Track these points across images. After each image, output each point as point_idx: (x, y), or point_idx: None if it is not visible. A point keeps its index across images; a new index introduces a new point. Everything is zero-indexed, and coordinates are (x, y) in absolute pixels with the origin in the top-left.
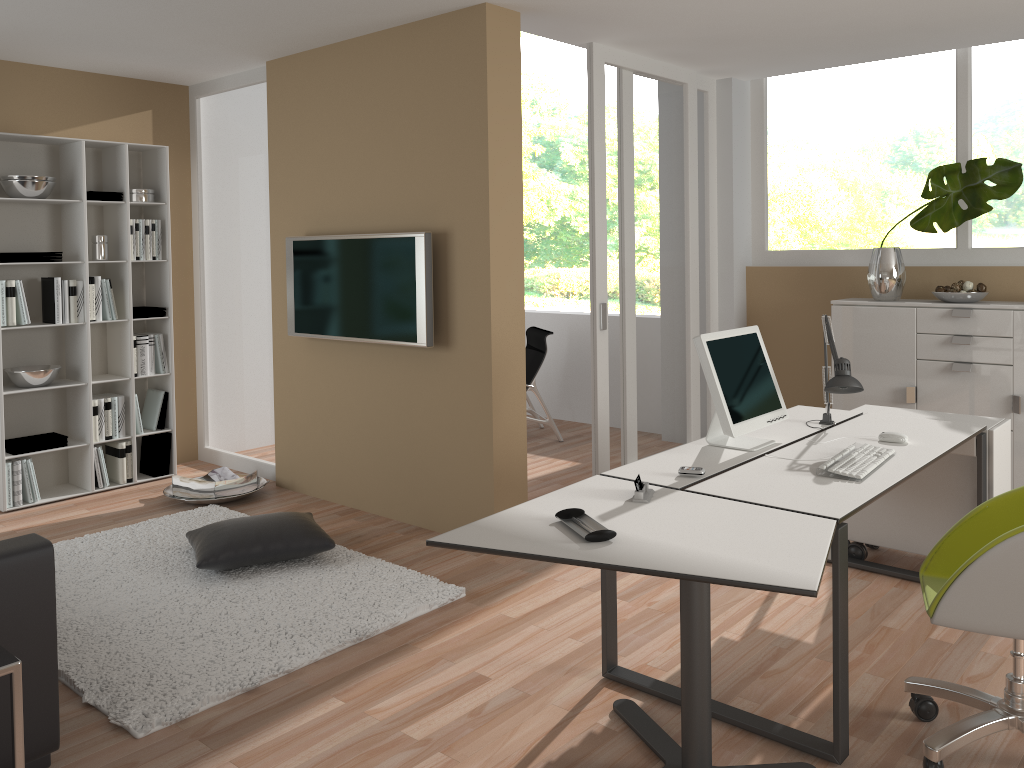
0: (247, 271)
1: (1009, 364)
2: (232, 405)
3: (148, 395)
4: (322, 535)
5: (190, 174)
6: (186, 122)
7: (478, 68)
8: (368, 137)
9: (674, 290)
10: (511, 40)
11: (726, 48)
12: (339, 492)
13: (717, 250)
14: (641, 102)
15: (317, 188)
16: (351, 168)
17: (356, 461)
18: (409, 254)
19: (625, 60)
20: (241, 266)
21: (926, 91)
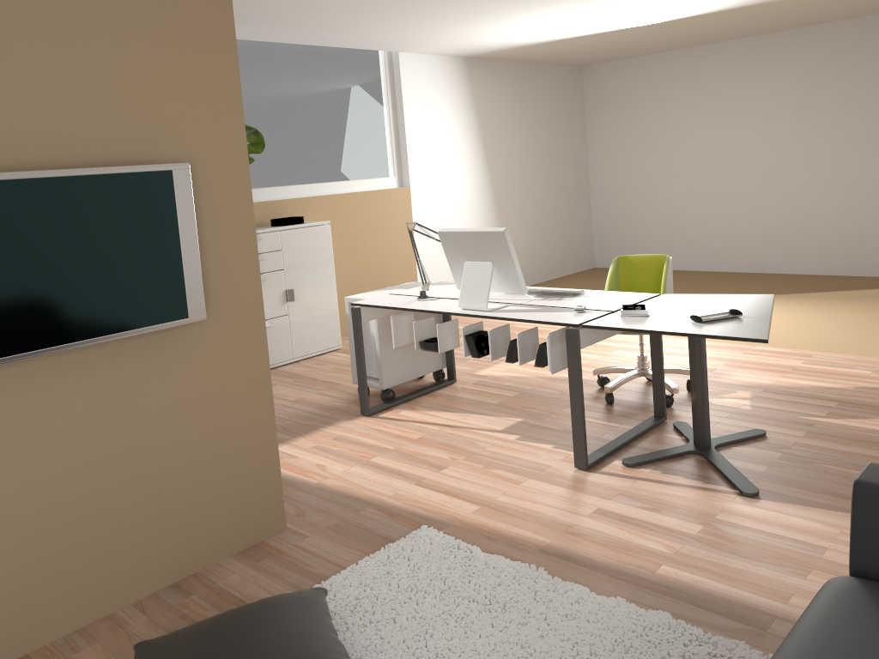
0: None
1: (282, 269)
2: None
3: None
4: (310, 590)
5: None
6: None
7: None
8: None
9: None
10: None
11: None
12: None
13: None
14: None
15: None
16: None
17: (5, 578)
18: (163, 195)
19: None
20: None
21: None
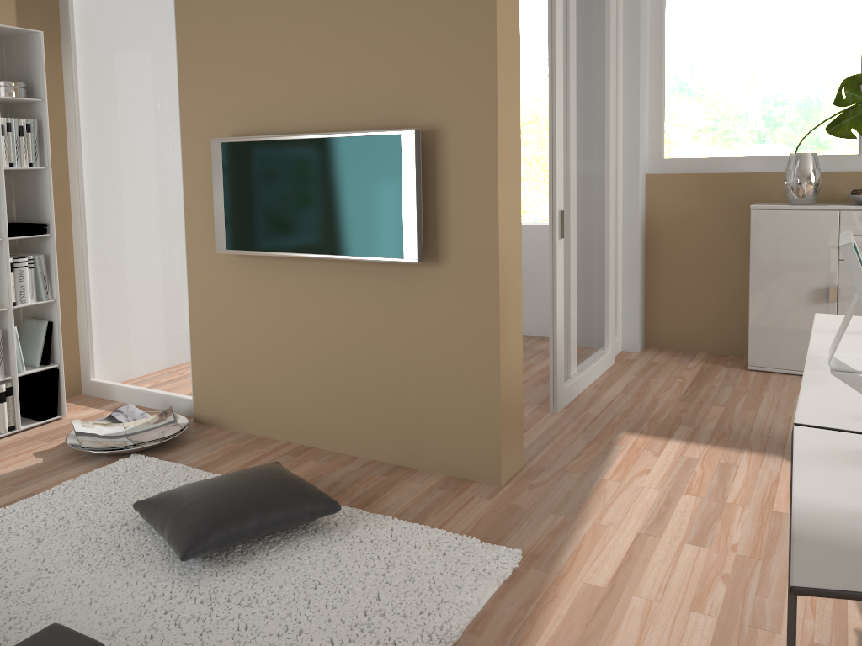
0: (145, 180)
1: None
2: (127, 332)
3: (25, 326)
4: (323, 496)
5: (62, 69)
6: (55, 7)
7: None
8: (321, 19)
9: (600, 197)
10: None
11: None
12: (283, 428)
13: (622, 158)
14: (583, 1)
15: (248, 81)
16: (297, 57)
17: (307, 393)
18: (392, 155)
19: None
20: (136, 175)
21: (832, 3)
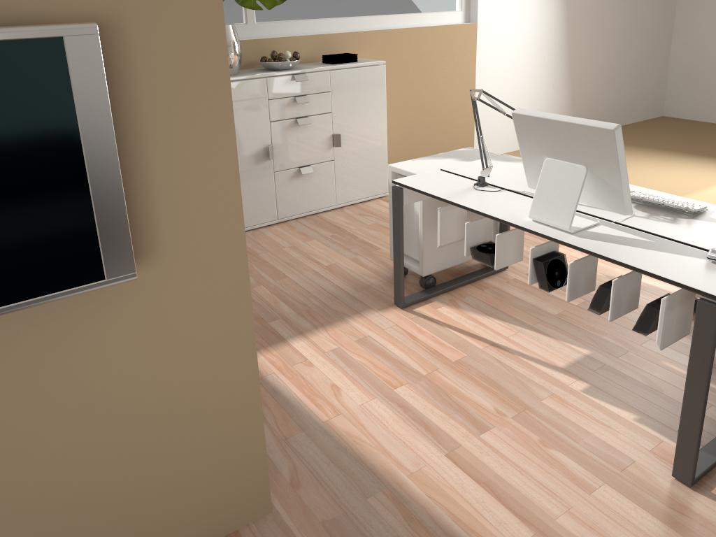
0: None
1: (330, 112)
2: None
3: None
4: None
5: None
6: None
7: None
8: None
9: None
10: None
11: None
12: None
13: None
14: None
15: None
16: None
17: None
18: (47, 83)
19: None
20: None
21: None
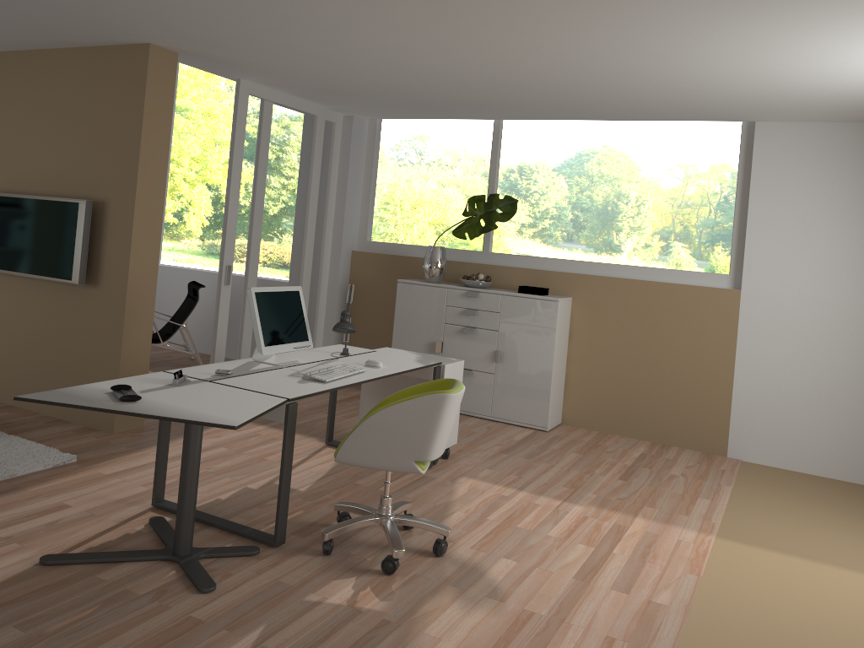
0: None
1: (496, 330)
2: None
3: None
4: None
5: None
6: None
7: (140, 88)
8: (55, 124)
9: (291, 262)
10: (169, 71)
11: (339, 96)
12: (1, 392)
13: (332, 237)
14: (277, 125)
15: (11, 156)
16: (39, 145)
17: (17, 369)
18: (73, 215)
19: (266, 94)
20: None
21: (475, 144)
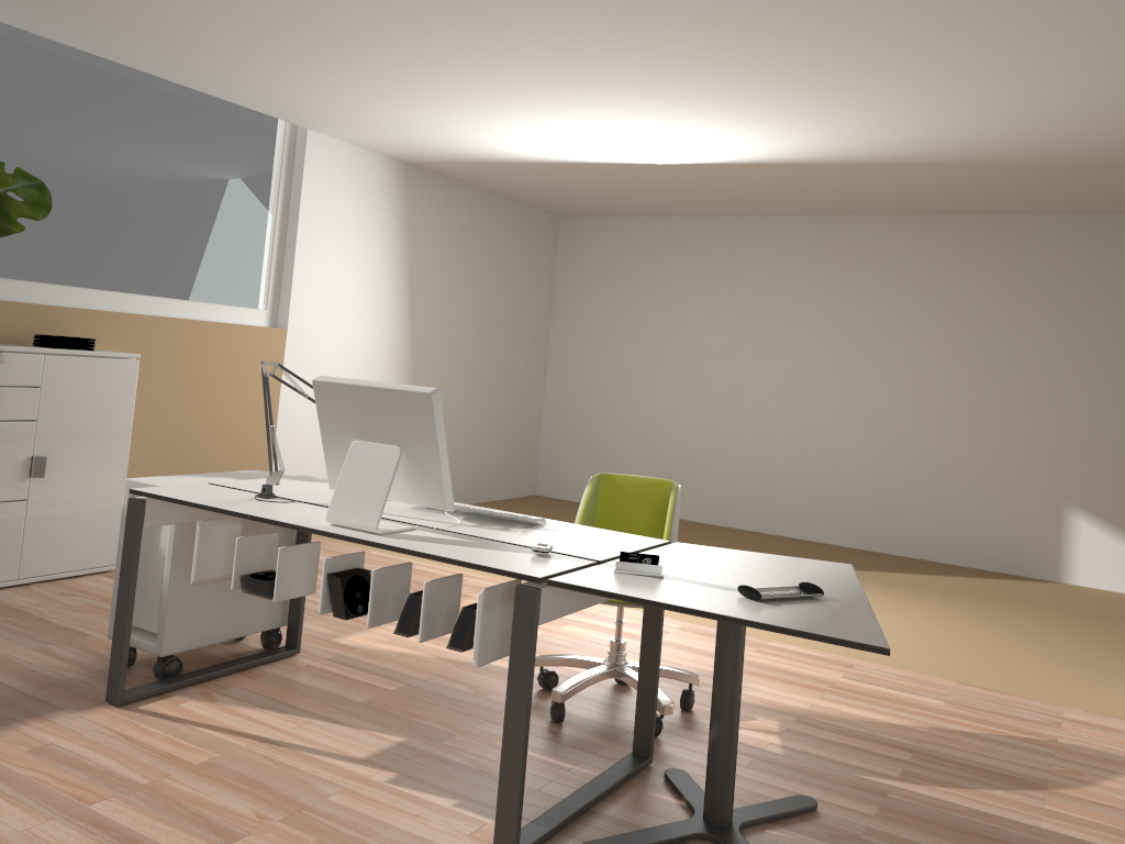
0: None
1: (34, 419)
2: None
3: None
4: None
5: None
6: None
7: None
8: None
9: None
10: None
11: None
12: None
13: None
14: None
15: None
16: None
17: None
18: None
19: None
20: None
21: None
